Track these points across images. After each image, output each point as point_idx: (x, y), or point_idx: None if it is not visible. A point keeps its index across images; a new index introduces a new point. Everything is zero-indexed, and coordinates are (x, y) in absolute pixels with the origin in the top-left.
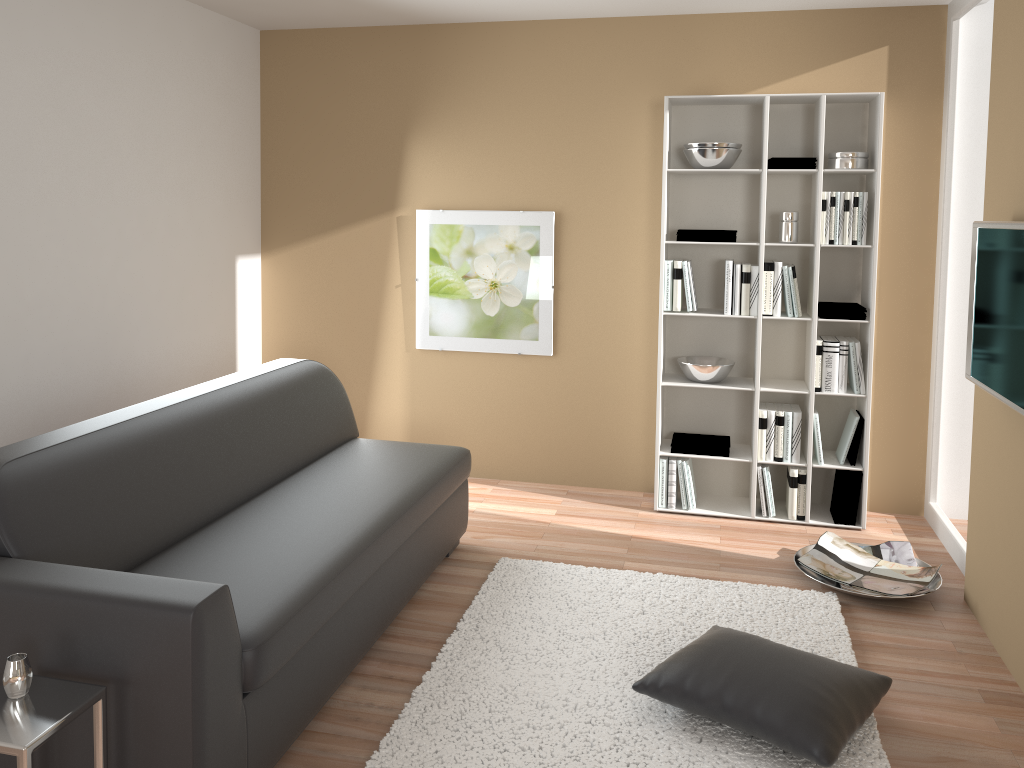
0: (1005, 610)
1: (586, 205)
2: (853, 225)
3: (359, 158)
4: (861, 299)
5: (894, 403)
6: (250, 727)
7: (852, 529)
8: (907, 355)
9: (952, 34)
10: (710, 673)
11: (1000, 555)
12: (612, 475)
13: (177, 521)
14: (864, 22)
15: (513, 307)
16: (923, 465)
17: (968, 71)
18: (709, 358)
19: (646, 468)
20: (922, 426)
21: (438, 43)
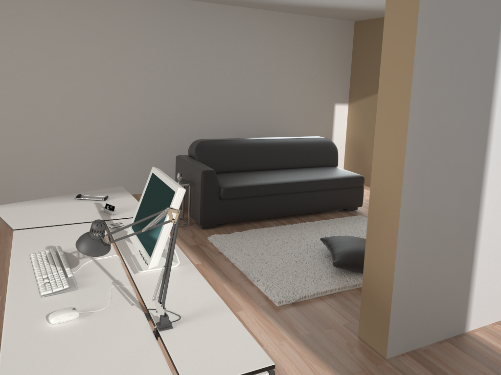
0: None
1: None
2: None
3: (378, 68)
4: None
5: None
6: (221, 207)
7: None
8: None
9: None
10: (335, 240)
11: None
12: None
13: (243, 166)
14: None
15: None
16: None
17: None
18: None
19: None
20: None
21: None
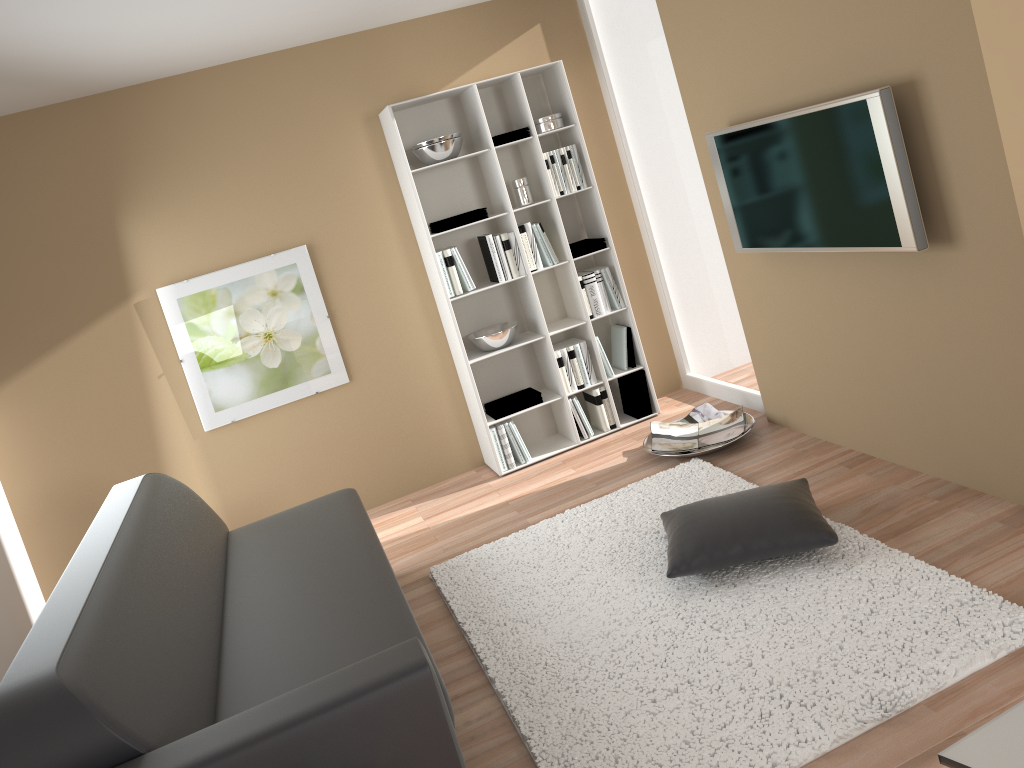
0: (820, 405)
1: (333, 229)
2: (573, 174)
3: (65, 256)
4: (588, 234)
5: (636, 309)
6: None
7: (651, 417)
8: (633, 267)
9: (585, 4)
10: (717, 532)
11: (800, 370)
12: (441, 467)
13: (206, 659)
14: (515, 7)
15: (296, 350)
16: (671, 348)
17: (615, 29)
18: (489, 328)
19: (468, 447)
20: (660, 318)
21: (120, 110)
